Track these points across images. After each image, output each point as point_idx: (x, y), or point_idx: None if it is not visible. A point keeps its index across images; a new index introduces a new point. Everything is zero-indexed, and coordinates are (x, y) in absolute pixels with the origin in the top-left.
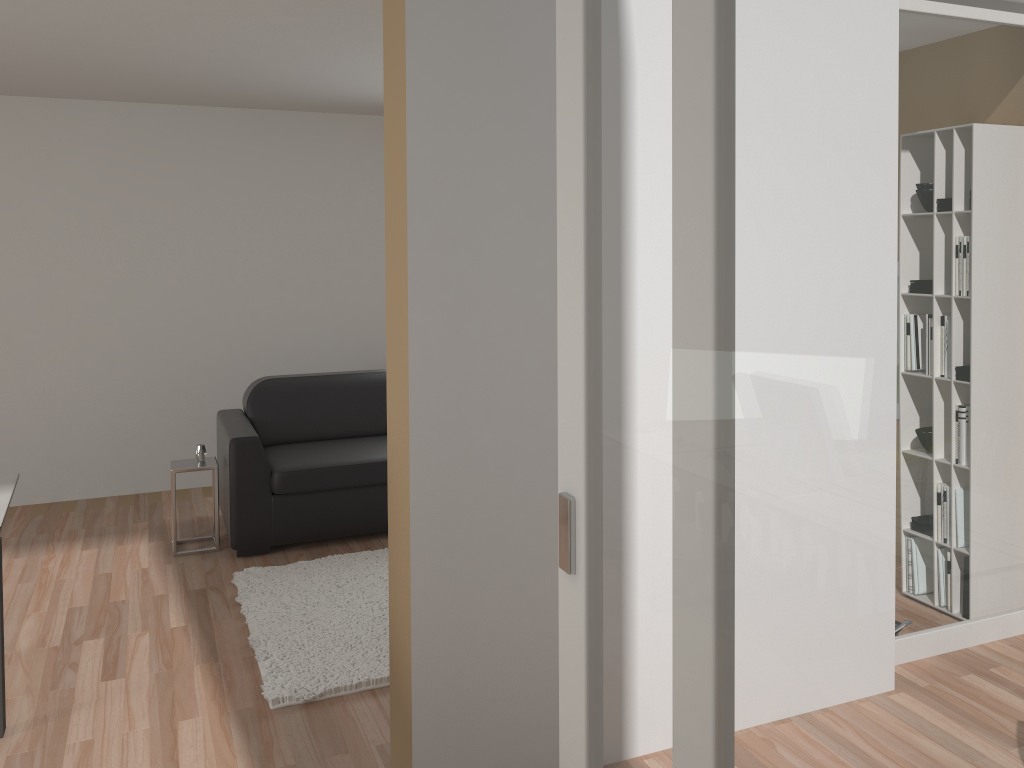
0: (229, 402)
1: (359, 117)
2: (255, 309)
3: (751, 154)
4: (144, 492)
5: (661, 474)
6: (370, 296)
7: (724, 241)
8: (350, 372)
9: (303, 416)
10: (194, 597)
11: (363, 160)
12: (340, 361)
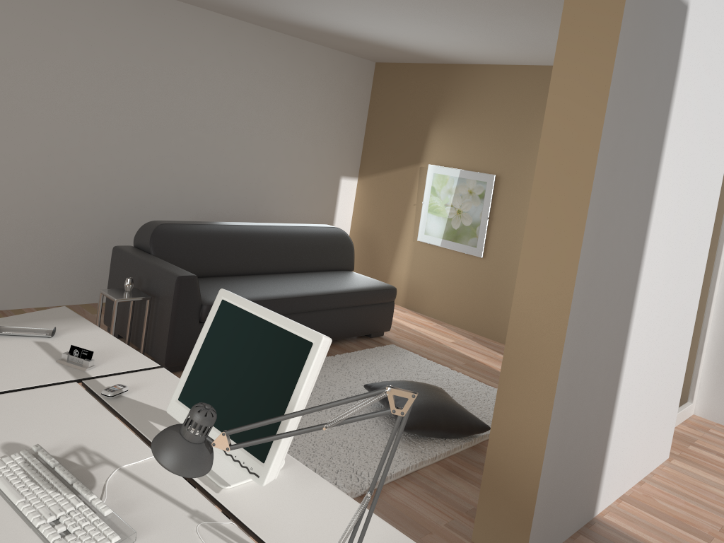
0: (88, 235)
1: (219, 16)
2: (120, 159)
3: None
4: (6, 309)
5: None
6: (206, 160)
7: None
8: (218, 223)
9: (193, 257)
10: None
11: (217, 51)
12: (178, 209)
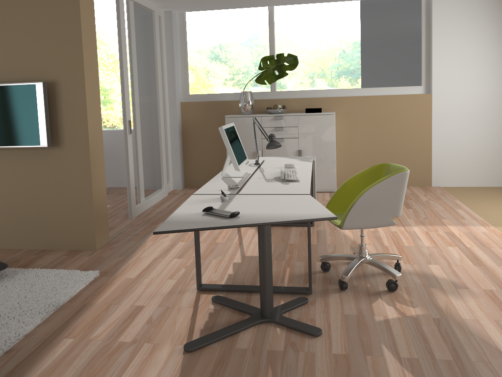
0: None
1: None
2: None
3: (143, 67)
4: None
5: (137, 109)
6: None
7: (141, 77)
8: None
9: None
10: (20, 371)
11: None
12: None
